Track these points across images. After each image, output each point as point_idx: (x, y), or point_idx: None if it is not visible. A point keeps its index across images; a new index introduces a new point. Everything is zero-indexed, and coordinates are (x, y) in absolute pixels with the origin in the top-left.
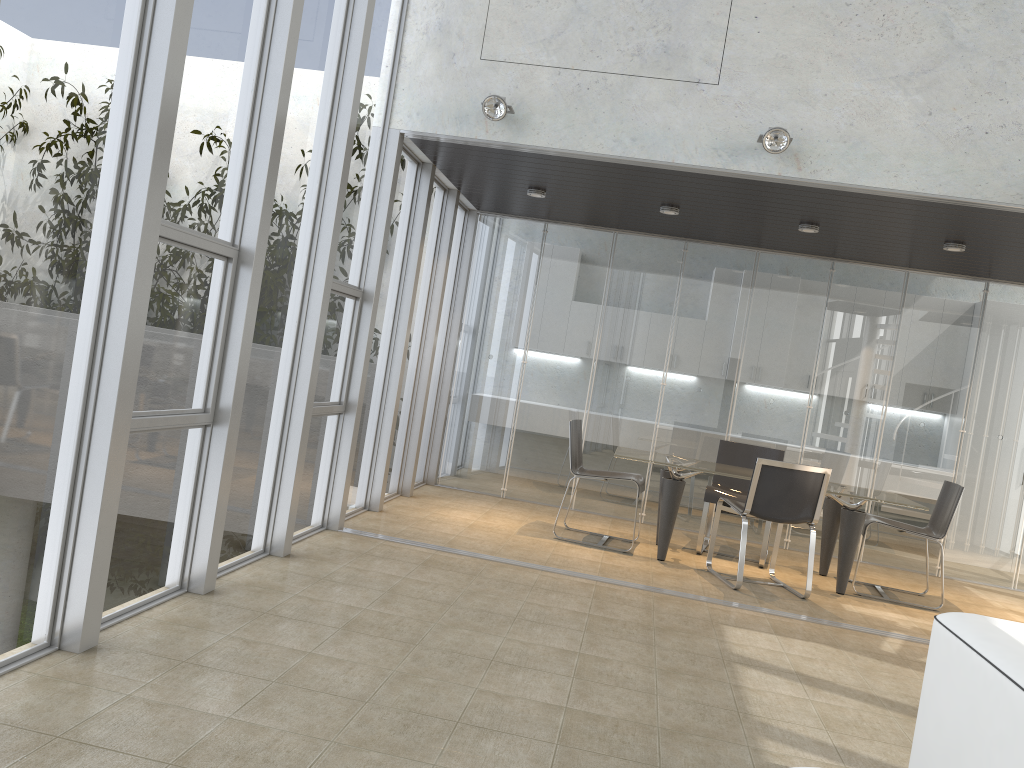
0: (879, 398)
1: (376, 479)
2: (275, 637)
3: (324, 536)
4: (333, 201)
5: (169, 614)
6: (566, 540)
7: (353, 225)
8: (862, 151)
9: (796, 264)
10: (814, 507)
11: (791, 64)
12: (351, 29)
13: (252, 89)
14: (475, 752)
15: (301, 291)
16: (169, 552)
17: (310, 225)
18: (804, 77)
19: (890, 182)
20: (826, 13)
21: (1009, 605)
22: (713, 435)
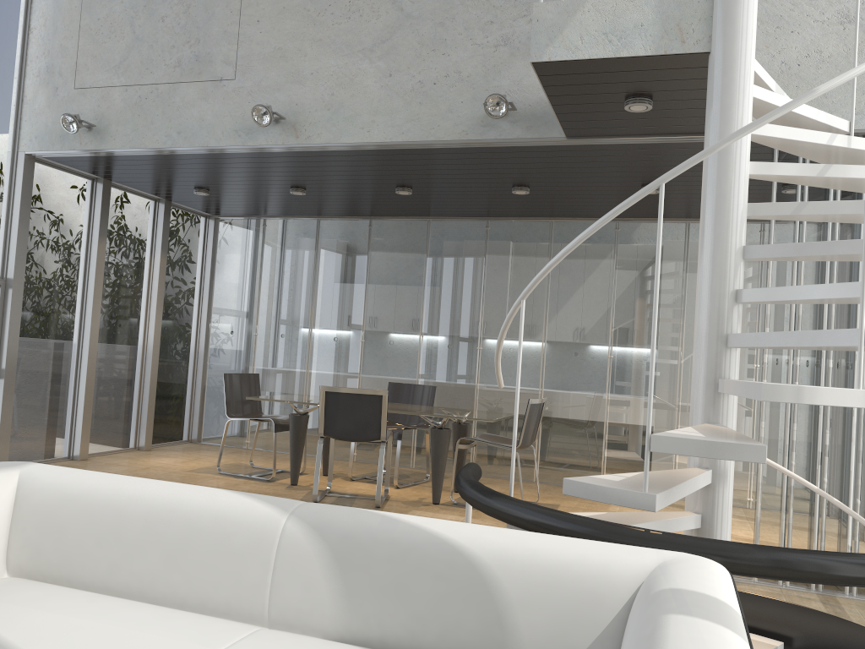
0: (538, 334)
1: (76, 434)
2: None
3: None
4: None
5: None
6: (226, 474)
7: None
8: (342, 114)
9: (459, 227)
10: (379, 425)
11: (285, 53)
12: None
13: None
14: None
15: None
16: None
17: None
18: (295, 62)
19: (365, 137)
20: (308, 8)
21: (629, 509)
22: (406, 380)
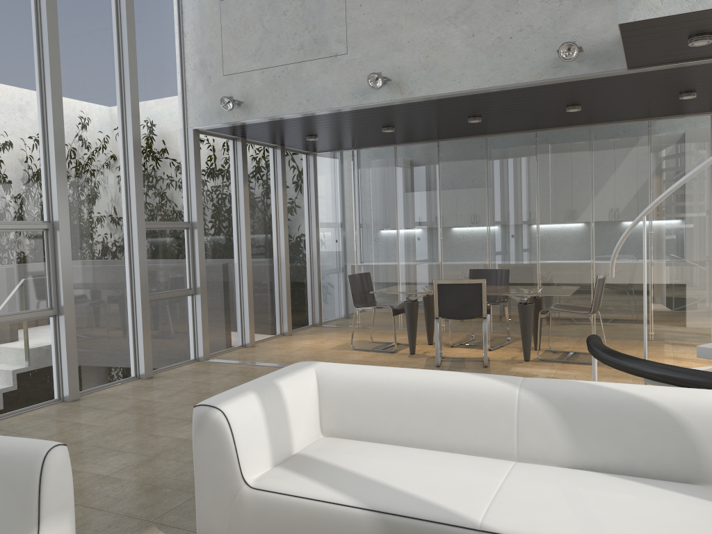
0: (587, 220)
1: (245, 328)
2: (77, 418)
3: (190, 365)
4: (133, 181)
5: (37, 412)
6: (358, 349)
7: (170, 188)
8: (436, 71)
9: (512, 139)
10: (481, 306)
11: (385, 28)
12: (124, 86)
13: (41, 141)
14: (98, 462)
15: (126, 234)
16: (44, 382)
17: (123, 197)
18: (394, 34)
19: (457, 87)
20: None
21: (681, 354)
22: (479, 266)
